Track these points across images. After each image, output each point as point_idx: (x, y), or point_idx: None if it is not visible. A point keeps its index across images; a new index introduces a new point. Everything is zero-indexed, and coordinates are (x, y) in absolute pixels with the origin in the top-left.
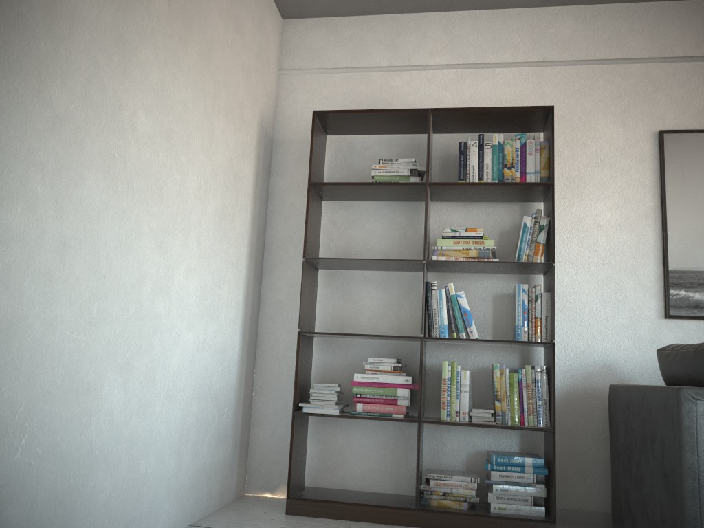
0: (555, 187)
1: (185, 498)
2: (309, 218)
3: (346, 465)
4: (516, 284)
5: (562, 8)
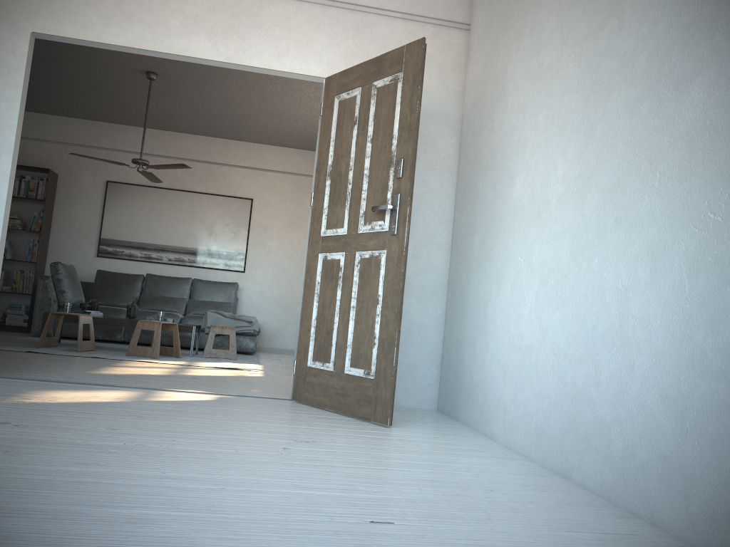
0: (60, 199)
1: None
2: None
3: None
4: (28, 239)
5: (75, 119)
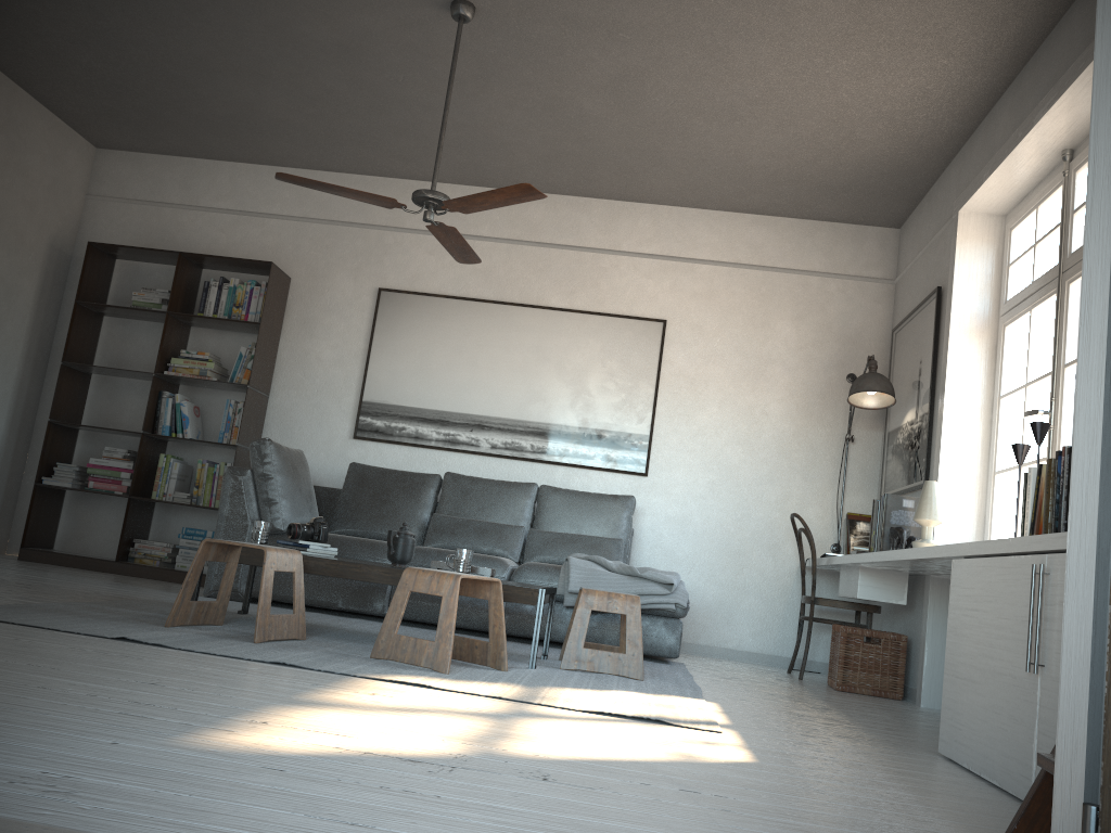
0: (293, 325)
1: None
2: (75, 330)
3: (91, 536)
4: (226, 400)
5: (328, 173)
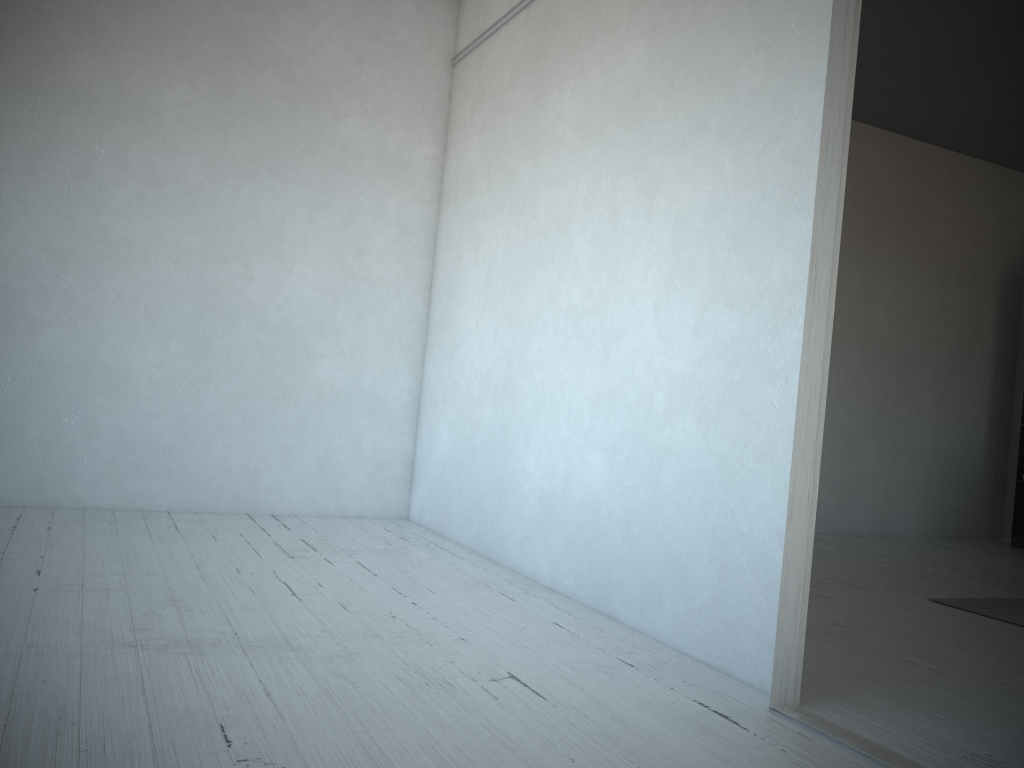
0: None
1: (931, 520)
2: None
3: None
4: None
5: None
